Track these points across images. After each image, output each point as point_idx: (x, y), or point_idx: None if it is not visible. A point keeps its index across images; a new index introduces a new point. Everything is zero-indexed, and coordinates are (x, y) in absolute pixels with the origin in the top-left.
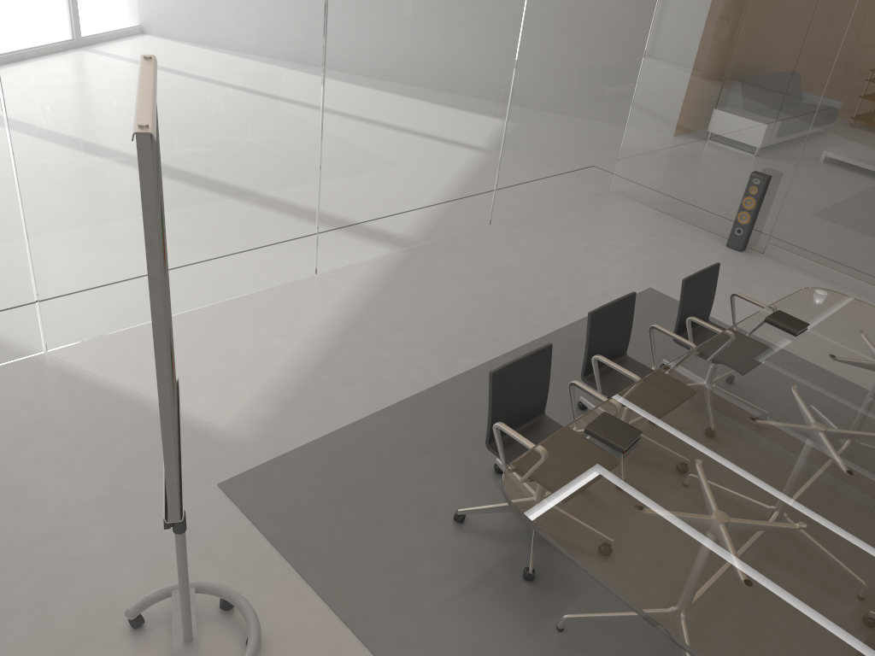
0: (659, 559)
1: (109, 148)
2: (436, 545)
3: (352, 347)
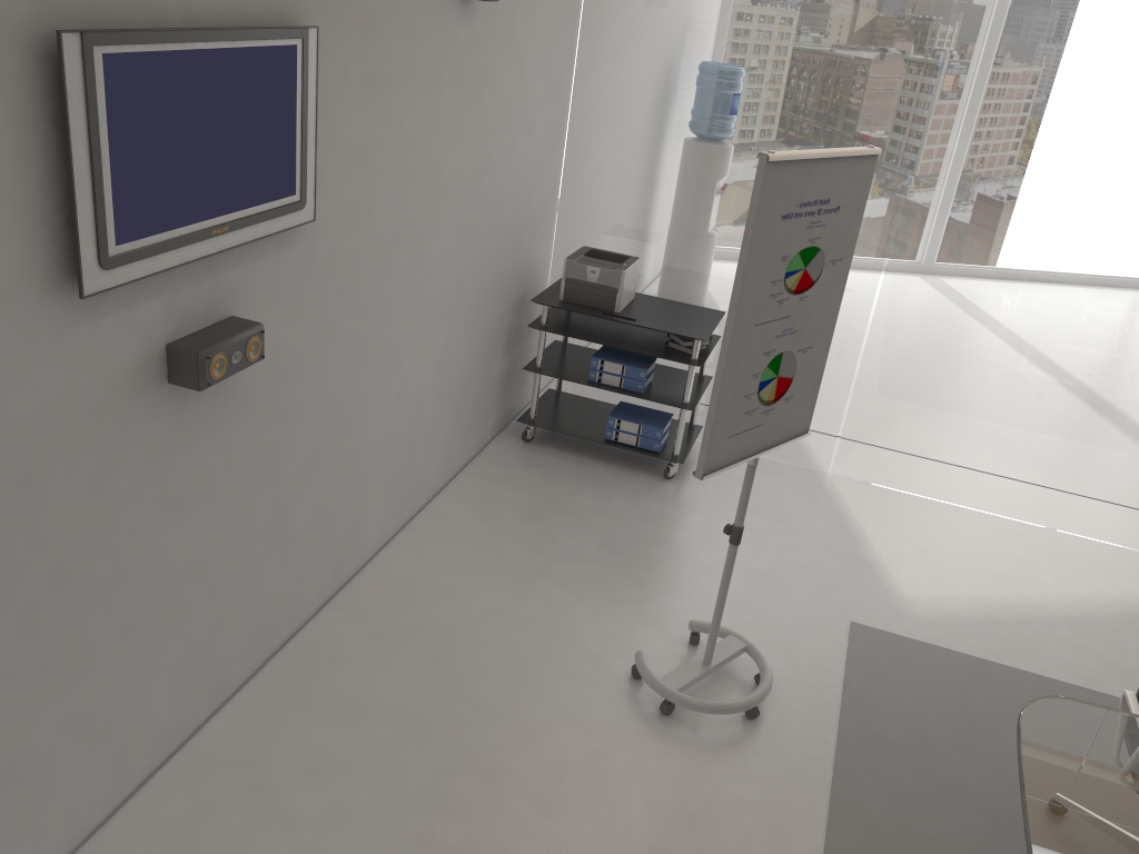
0: None
1: (970, 308)
2: (996, 805)
3: (1130, 631)
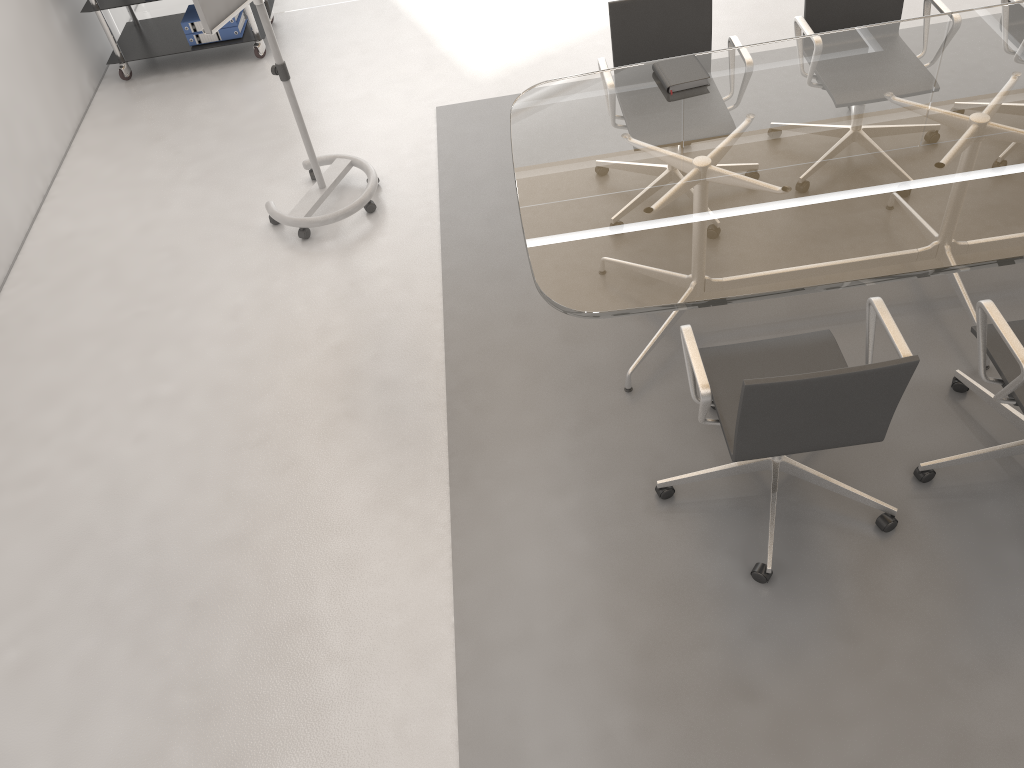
0: (582, 172)
1: None
2: None
3: None
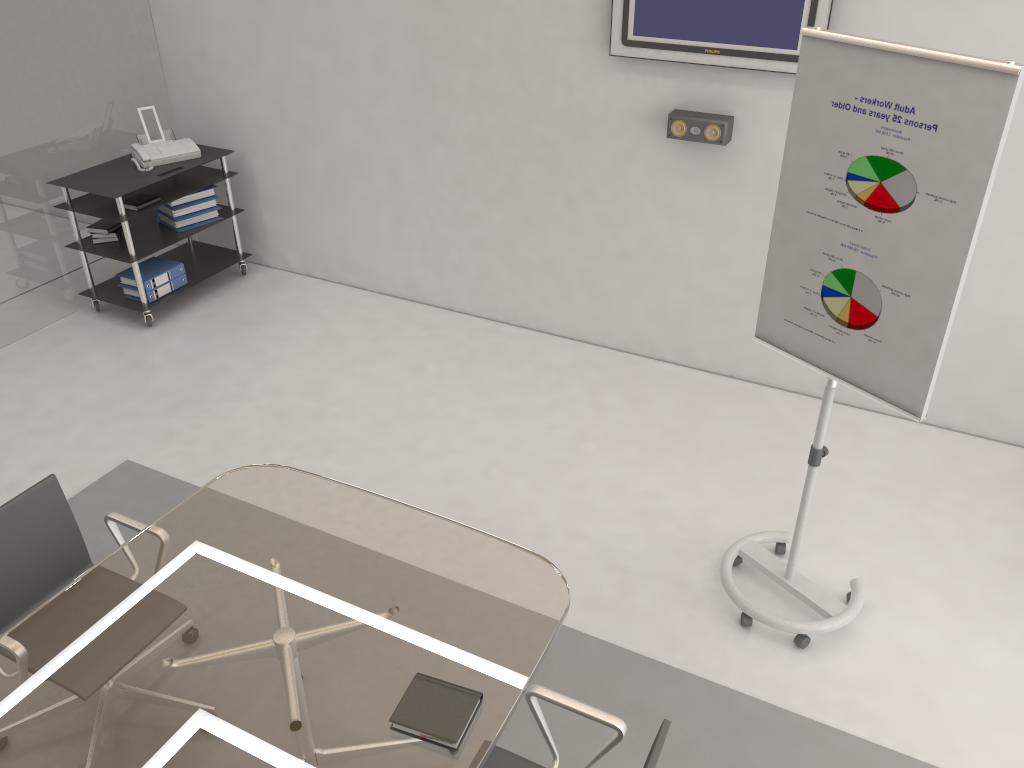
0: (373, 547)
1: None
2: None
3: None
